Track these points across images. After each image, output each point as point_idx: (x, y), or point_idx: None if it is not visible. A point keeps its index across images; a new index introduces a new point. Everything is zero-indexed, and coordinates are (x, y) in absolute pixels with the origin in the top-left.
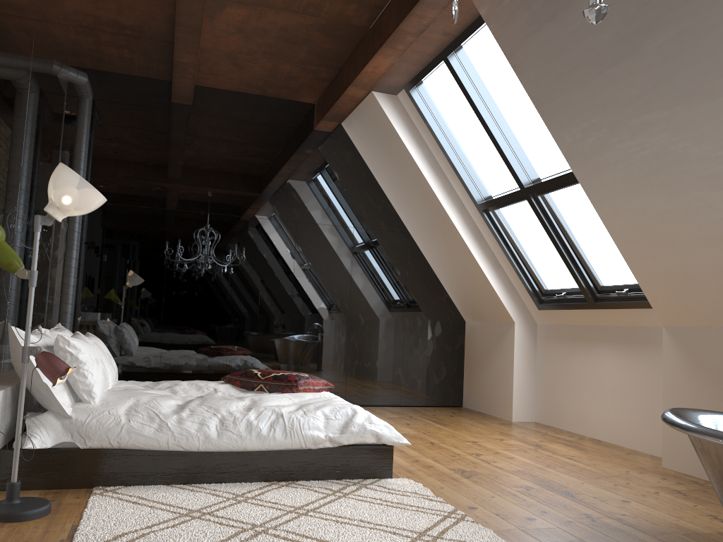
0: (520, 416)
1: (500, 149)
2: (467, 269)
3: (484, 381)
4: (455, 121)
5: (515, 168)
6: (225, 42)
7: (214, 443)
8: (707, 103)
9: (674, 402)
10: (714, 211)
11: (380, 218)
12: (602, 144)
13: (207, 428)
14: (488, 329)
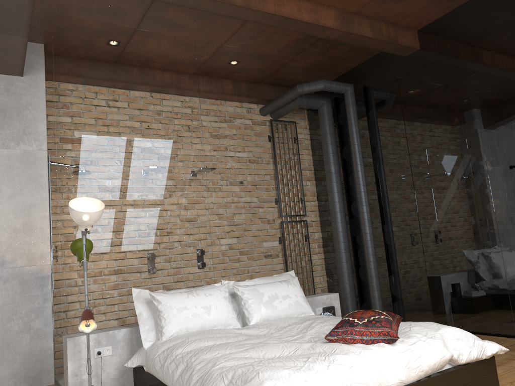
0: None
1: None
2: None
3: None
4: None
5: None
6: None
7: (173, 385)
8: None
9: None
10: None
11: None
12: None
13: (175, 371)
14: None
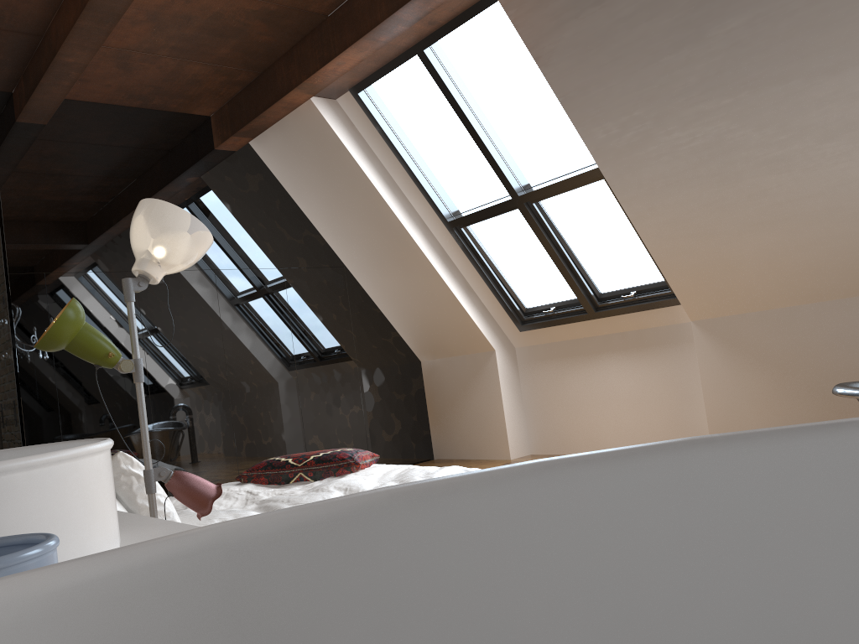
0: (517, 452)
1: (489, 155)
2: (433, 298)
3: (462, 423)
4: (422, 126)
5: (506, 175)
6: (123, 35)
7: None
8: (775, 88)
9: (718, 395)
10: (767, 196)
11: (312, 253)
12: (644, 138)
13: None
14: (458, 364)
